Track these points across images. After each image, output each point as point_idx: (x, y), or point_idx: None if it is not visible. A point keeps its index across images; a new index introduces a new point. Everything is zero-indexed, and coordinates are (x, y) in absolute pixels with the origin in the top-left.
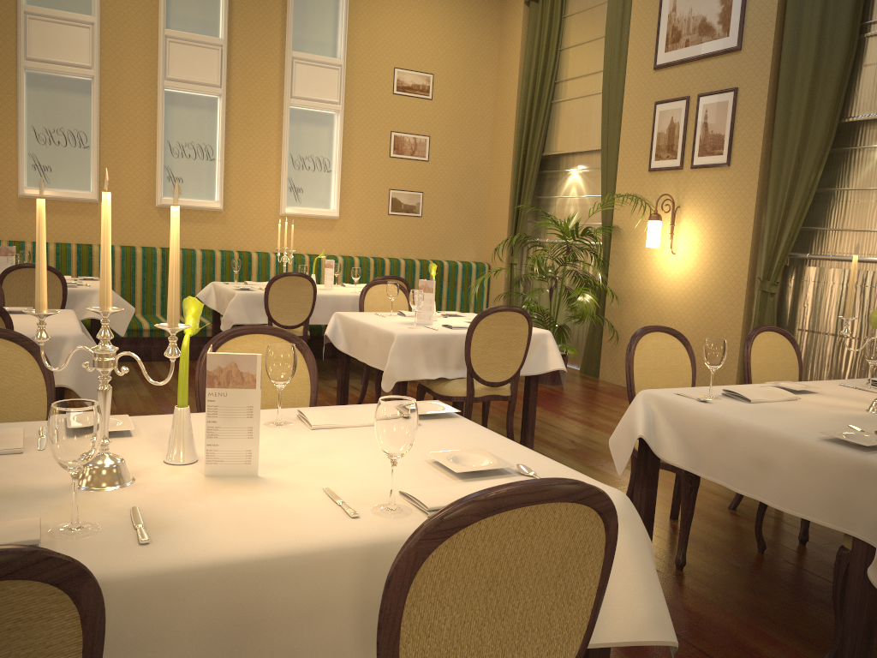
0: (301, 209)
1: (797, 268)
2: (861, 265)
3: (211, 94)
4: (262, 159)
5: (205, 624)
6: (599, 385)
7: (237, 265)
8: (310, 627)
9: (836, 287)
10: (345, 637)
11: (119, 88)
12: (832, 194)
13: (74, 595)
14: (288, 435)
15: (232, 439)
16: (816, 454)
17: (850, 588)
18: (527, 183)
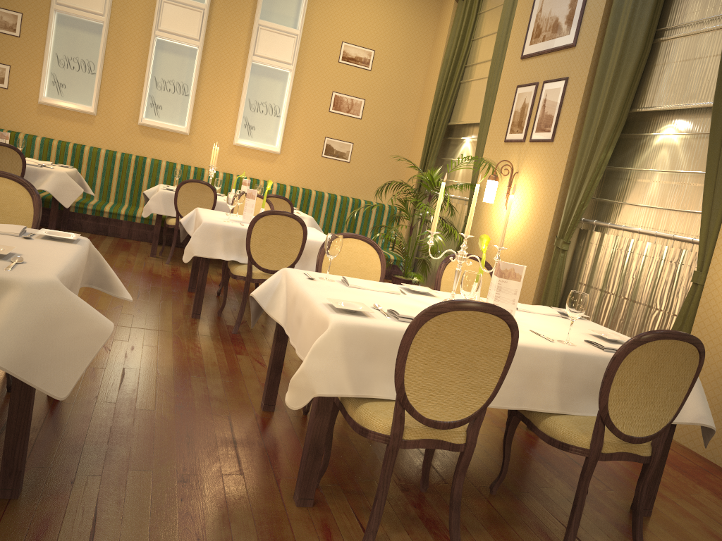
0: (250, 142)
1: (588, 232)
2: (629, 234)
3: (192, 45)
4: (225, 100)
5: None
6: None
7: (178, 173)
8: None
9: (609, 250)
10: None
11: (122, 33)
12: (620, 173)
13: None
14: None
15: None
16: (314, 312)
17: (310, 415)
18: (433, 146)
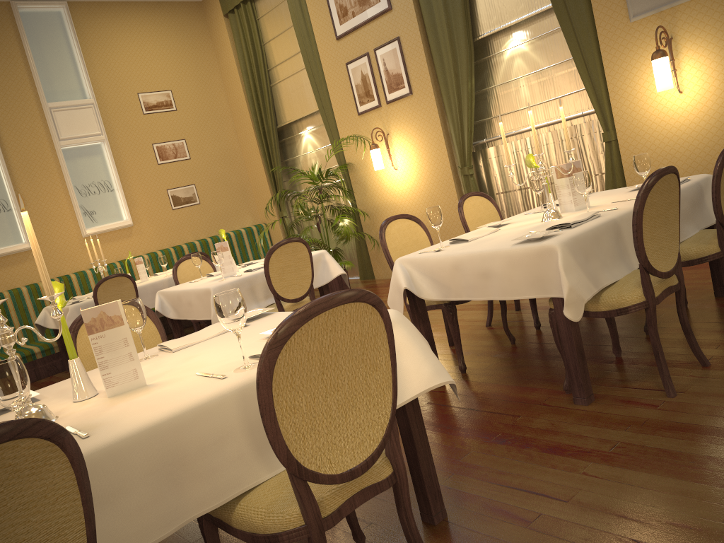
0: (100, 227)
1: (481, 151)
2: (520, 135)
3: None
4: (52, 197)
5: (148, 469)
6: (376, 283)
7: None
8: (219, 451)
9: (510, 156)
10: (245, 451)
11: None
12: (486, 93)
13: (62, 445)
14: (157, 361)
15: (119, 365)
16: (514, 254)
17: (561, 330)
18: (273, 152)
